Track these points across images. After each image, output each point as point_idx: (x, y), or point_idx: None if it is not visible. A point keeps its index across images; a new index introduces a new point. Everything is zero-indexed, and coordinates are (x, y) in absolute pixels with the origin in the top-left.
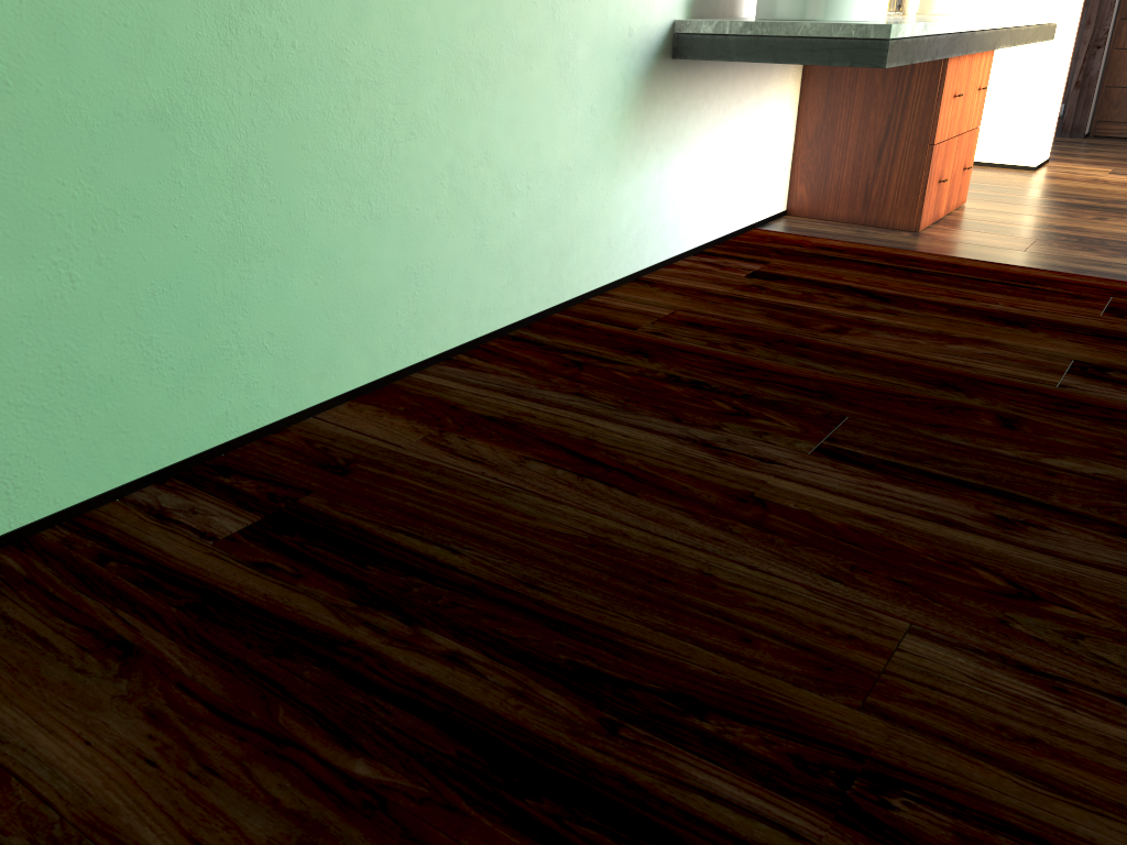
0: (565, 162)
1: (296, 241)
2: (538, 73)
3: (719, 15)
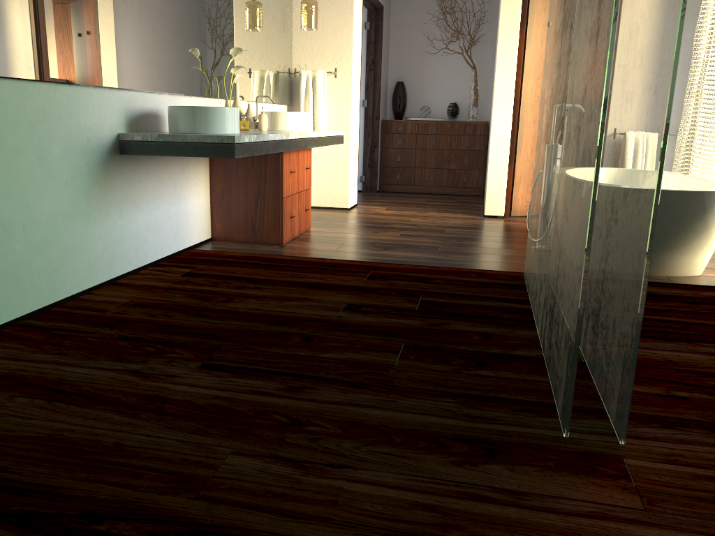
0: (50, 215)
1: None
2: (24, 163)
3: (149, 130)
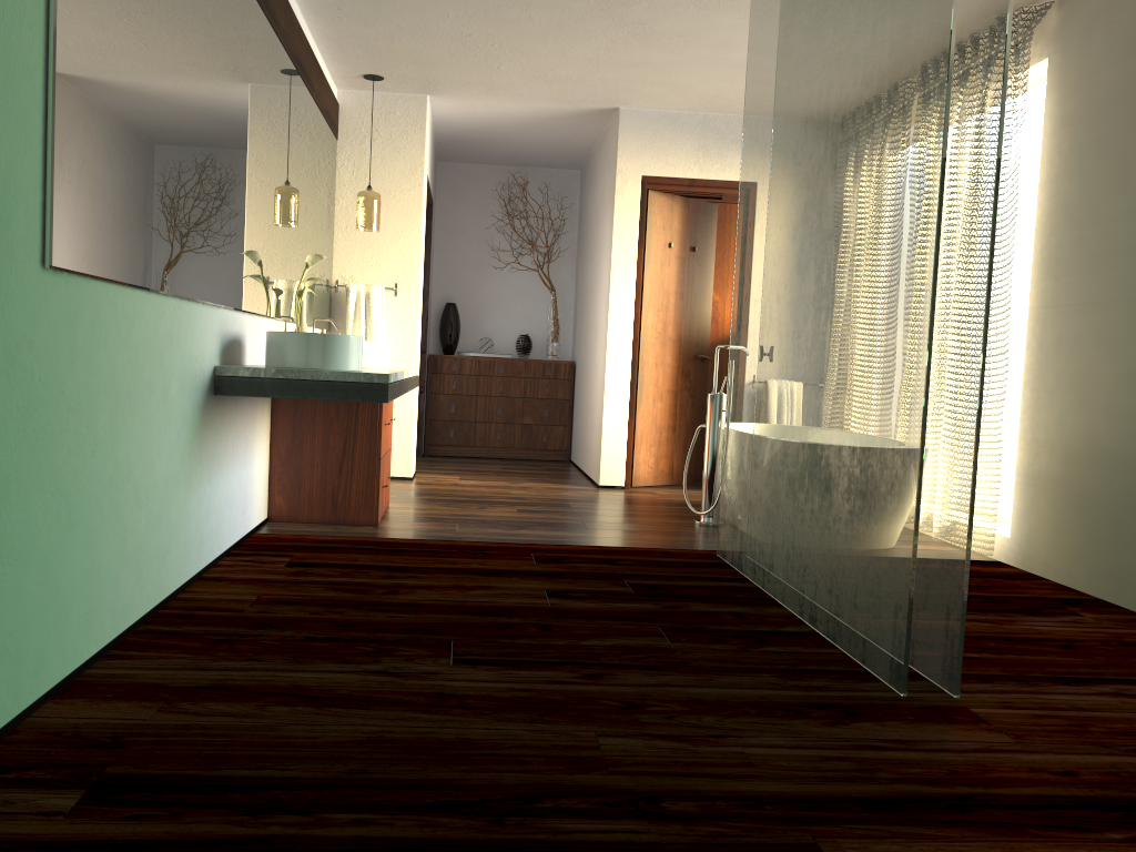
0: (165, 476)
1: (30, 545)
2: (154, 404)
3: (234, 363)
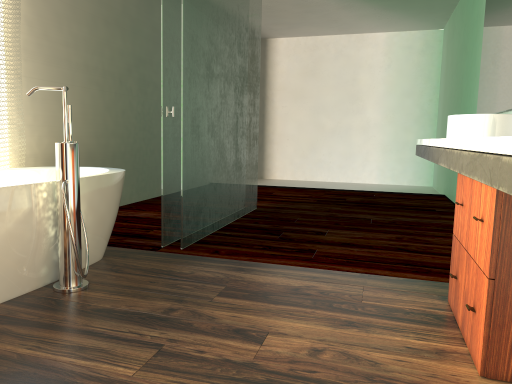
0: None
1: None
2: None
3: None
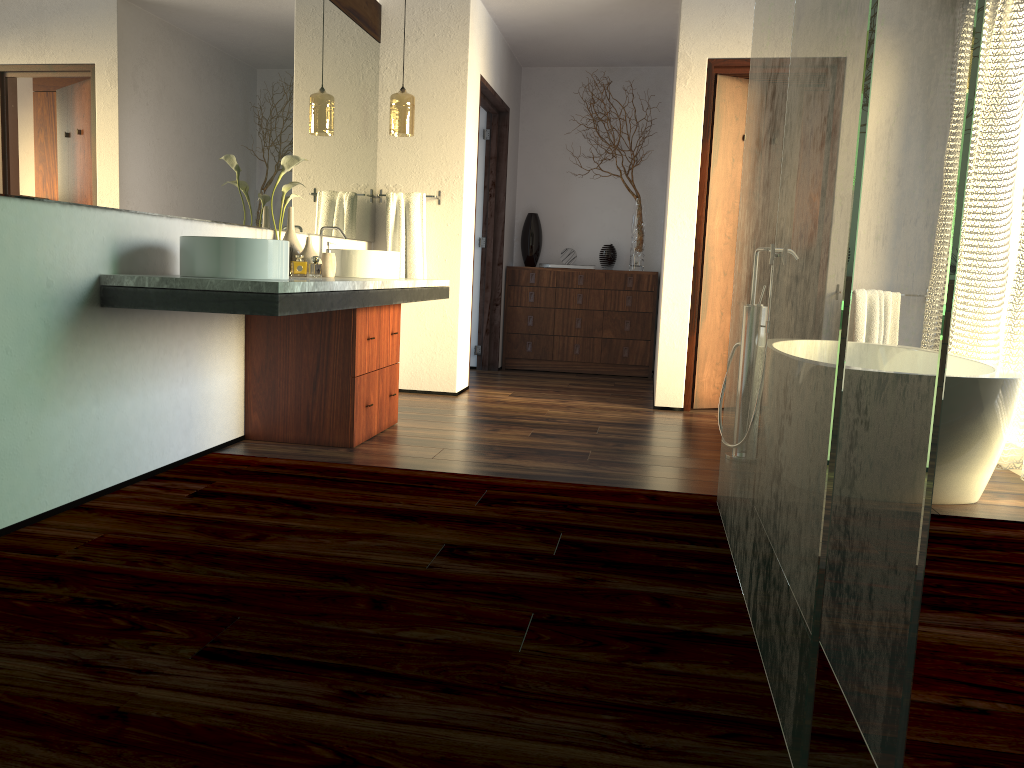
0: None
1: None
2: None
3: (150, 272)
